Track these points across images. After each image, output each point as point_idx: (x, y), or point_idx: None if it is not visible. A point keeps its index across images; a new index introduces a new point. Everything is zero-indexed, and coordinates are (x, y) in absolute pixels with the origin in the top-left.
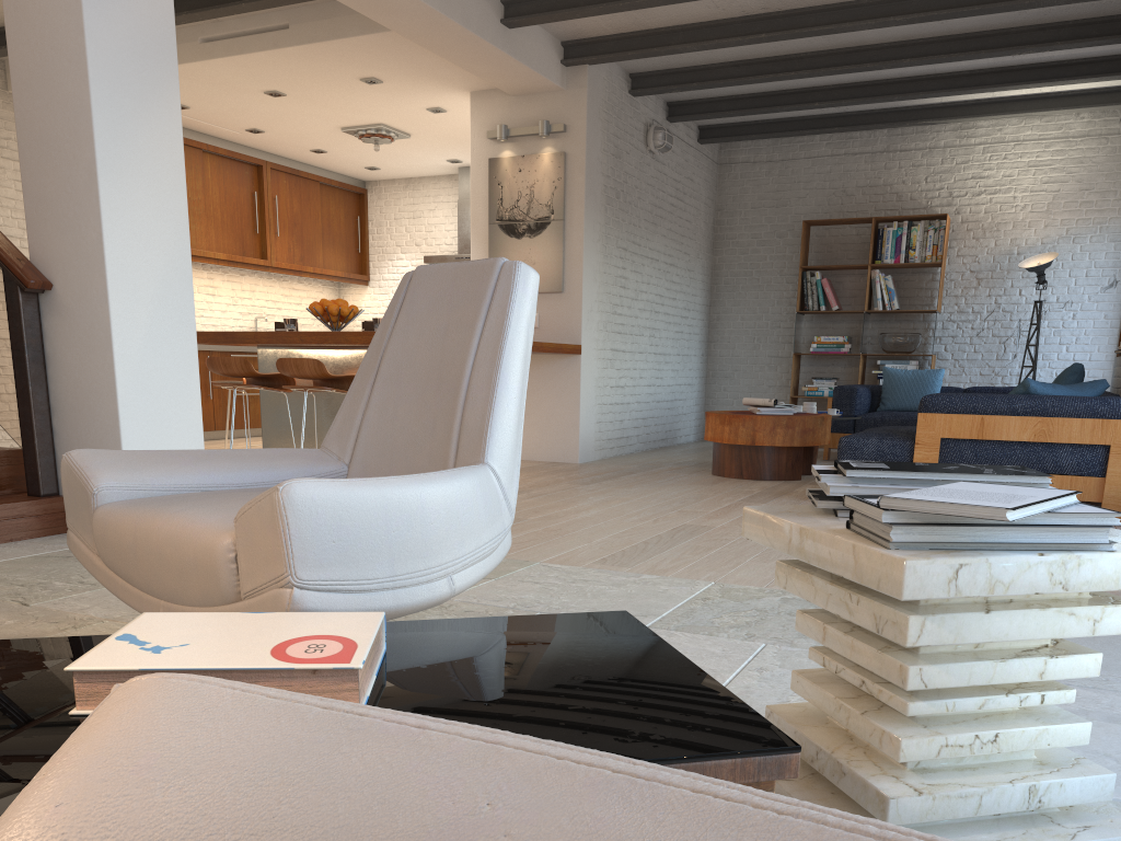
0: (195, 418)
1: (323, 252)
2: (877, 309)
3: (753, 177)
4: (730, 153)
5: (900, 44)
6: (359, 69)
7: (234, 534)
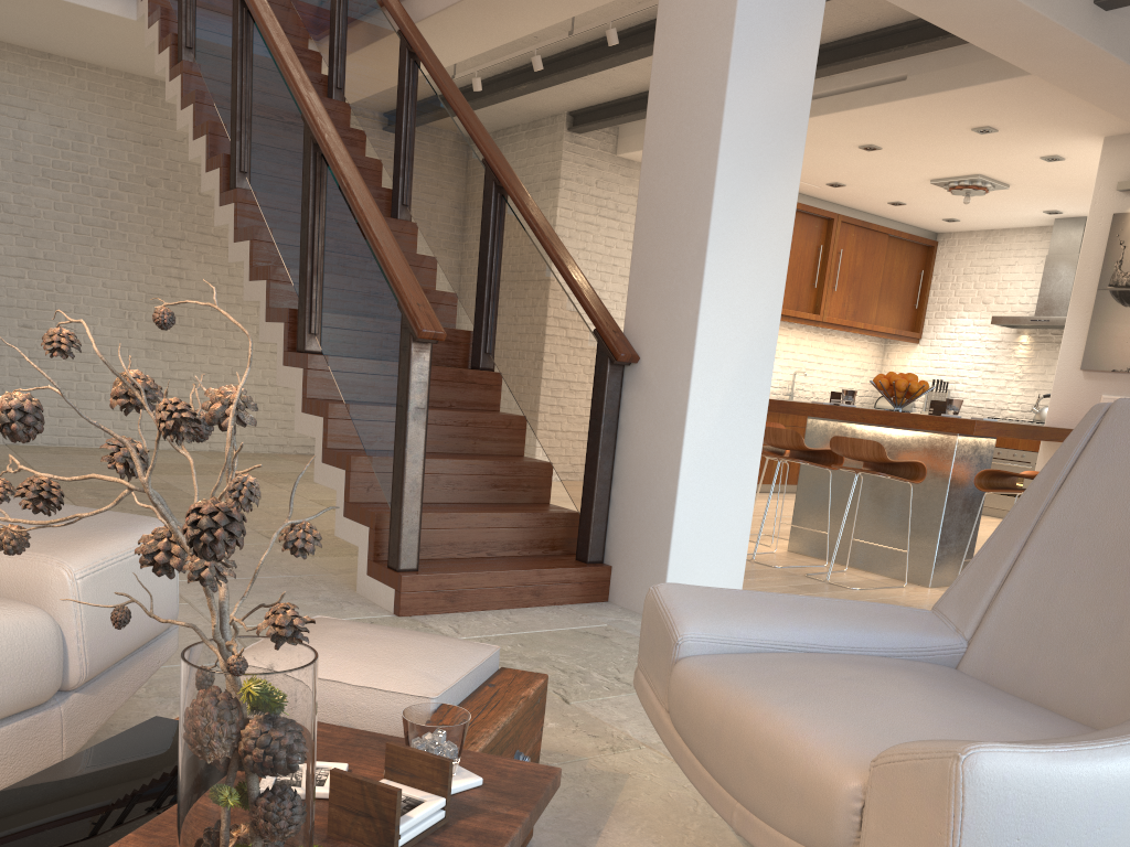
0: (746, 503)
1: (877, 307)
2: None
3: None
4: None
5: None
6: (974, 118)
7: (865, 778)
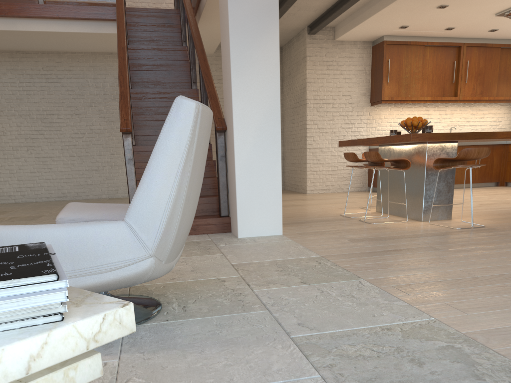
0: (277, 184)
1: (498, 87)
2: None
3: None
4: None
5: None
6: None
7: None
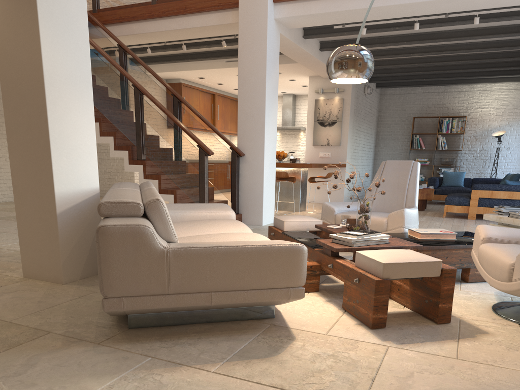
0: (273, 191)
1: (230, 124)
2: (439, 149)
3: (393, 99)
4: (385, 90)
5: (458, 64)
6: None
7: (386, 218)
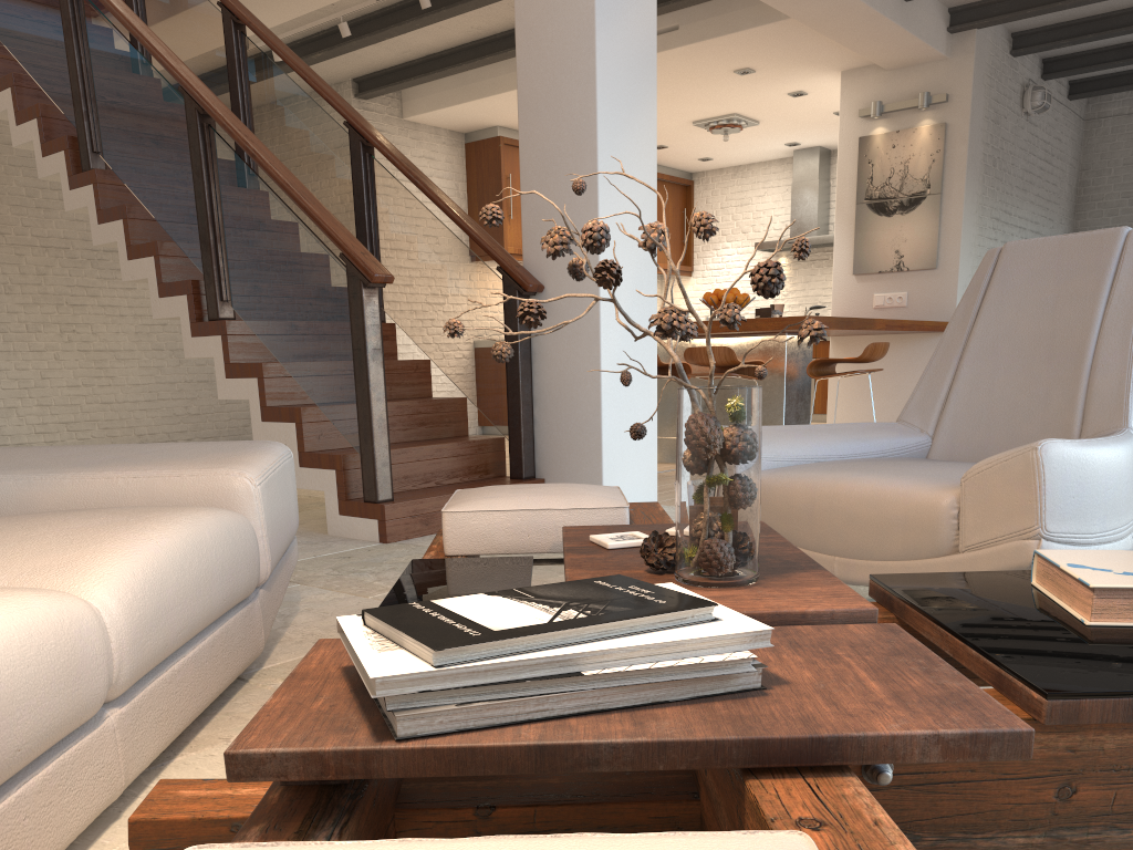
0: (652, 405)
1: None
2: None
3: (1127, 131)
4: (1100, 107)
5: None
6: (737, 61)
7: (956, 493)
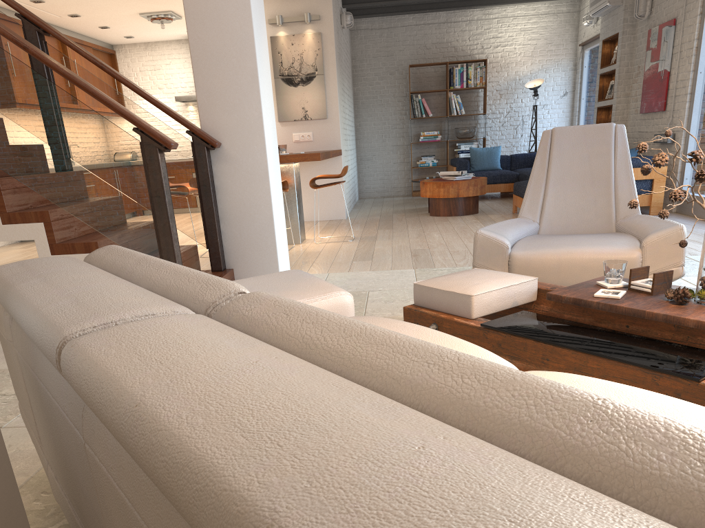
0: (283, 215)
1: None
2: (453, 114)
3: (372, 39)
4: (356, 24)
5: None
6: None
7: (640, 251)
